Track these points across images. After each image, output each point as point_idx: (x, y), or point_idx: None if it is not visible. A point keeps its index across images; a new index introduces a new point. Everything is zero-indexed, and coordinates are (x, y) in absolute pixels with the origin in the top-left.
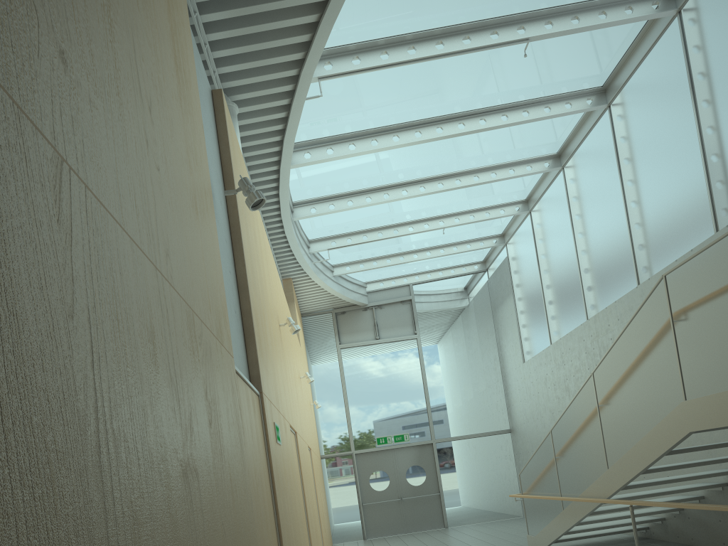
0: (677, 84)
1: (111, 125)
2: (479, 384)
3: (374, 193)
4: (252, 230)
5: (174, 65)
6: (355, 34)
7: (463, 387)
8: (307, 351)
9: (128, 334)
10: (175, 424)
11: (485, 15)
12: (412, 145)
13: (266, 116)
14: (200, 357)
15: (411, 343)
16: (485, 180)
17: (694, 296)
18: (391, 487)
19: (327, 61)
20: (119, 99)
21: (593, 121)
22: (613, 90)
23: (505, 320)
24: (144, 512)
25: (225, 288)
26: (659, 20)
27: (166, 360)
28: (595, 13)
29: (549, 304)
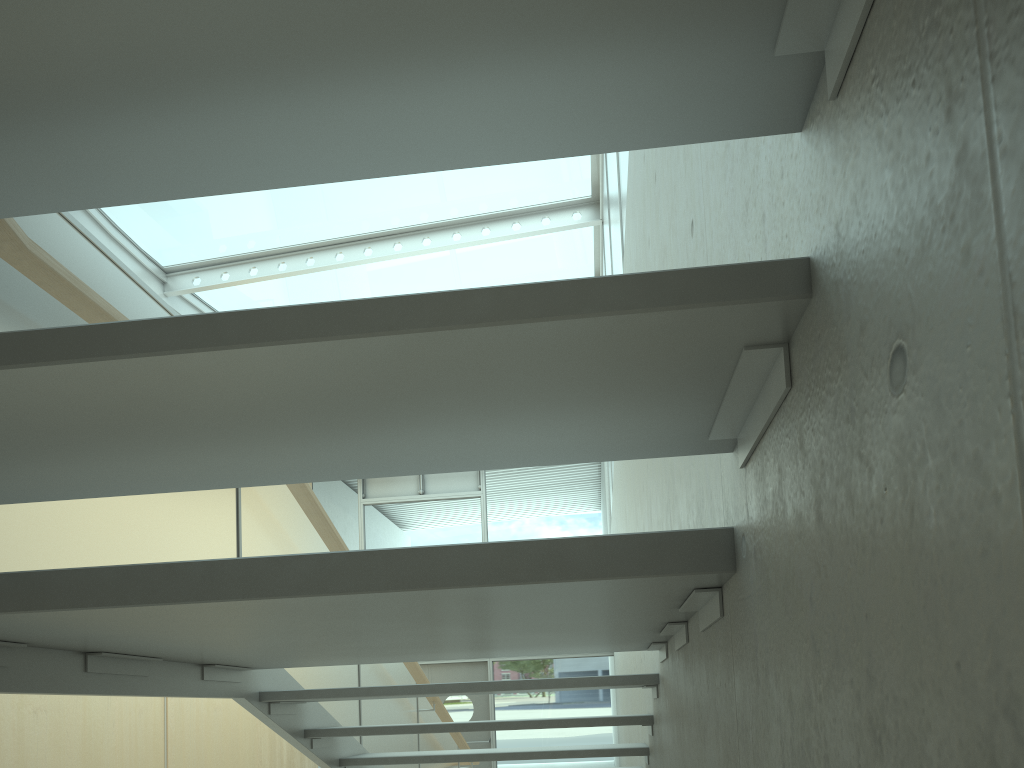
0: None
1: None
2: None
3: (292, 257)
4: None
5: None
6: None
7: None
8: None
9: None
10: None
11: None
12: None
13: None
14: None
15: (472, 503)
16: (470, 240)
17: None
18: None
19: None
20: None
21: None
22: None
23: (605, 475)
24: None
25: None
26: None
27: None
28: None
29: None
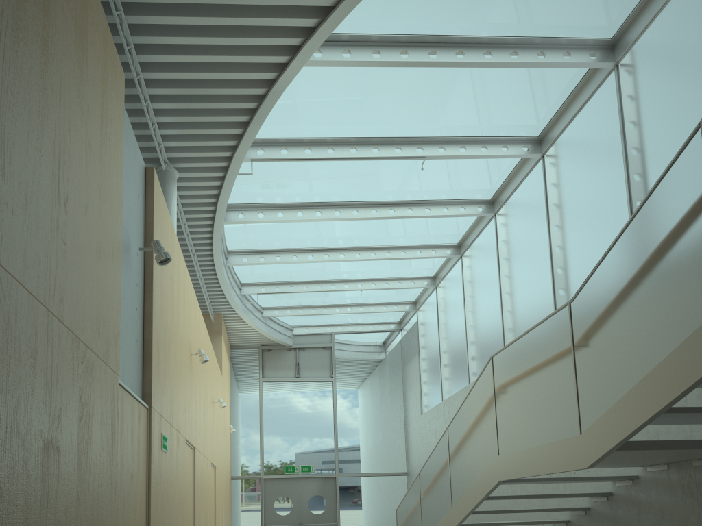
0: (539, 210)
1: (27, 223)
2: (383, 429)
3: (300, 253)
4: (168, 276)
5: (98, 165)
6: (284, 131)
7: (369, 430)
8: (231, 380)
9: (14, 351)
10: (44, 413)
11: (391, 134)
12: (332, 221)
13: (204, 183)
14: (80, 371)
15: (328, 384)
16: (396, 257)
17: (507, 375)
18: (293, 513)
19: (260, 147)
20: (38, 204)
21: (484, 224)
22: (498, 203)
23: (411, 375)
24: (5, 460)
25: (128, 321)
26: (530, 158)
27: (44, 370)
28: (479, 146)
29: (444, 367)
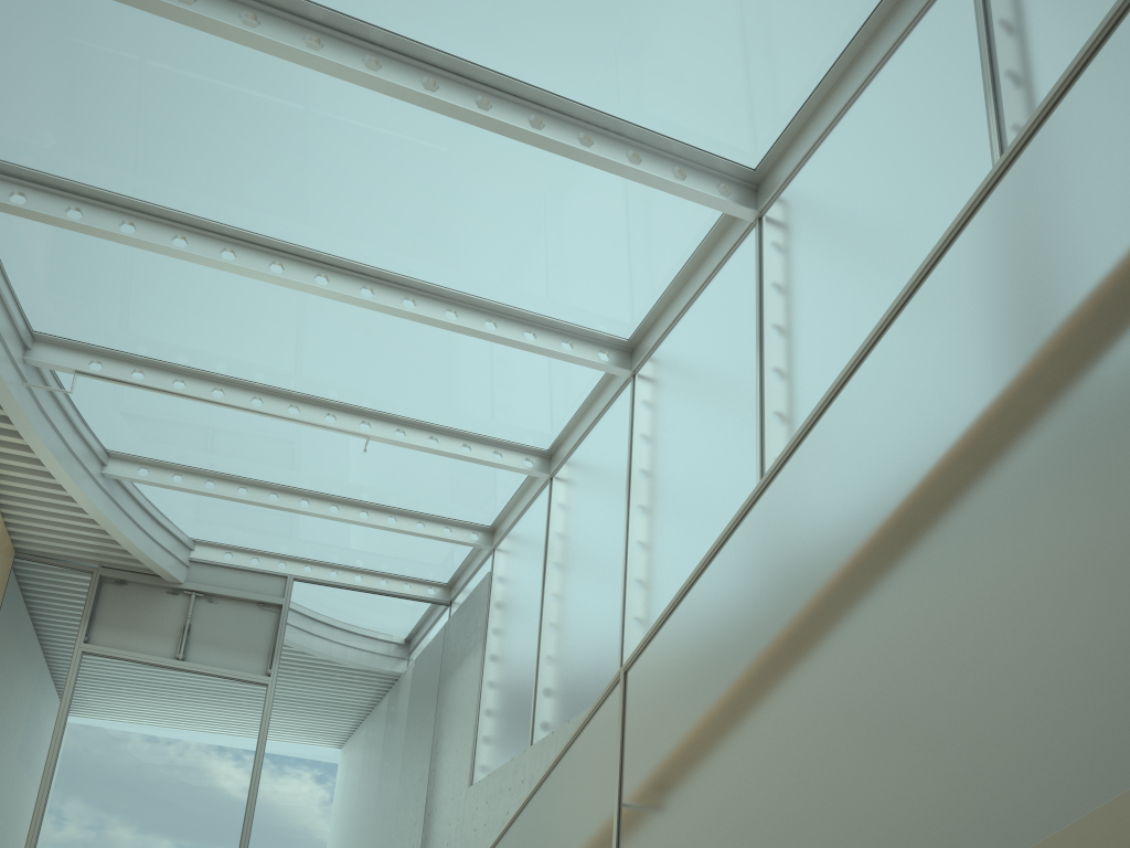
0: (950, 100)
1: None
2: (373, 818)
3: (199, 236)
4: None
5: None
6: None
7: (336, 815)
8: None
9: None
10: None
11: None
12: (291, 61)
13: None
14: None
15: (254, 690)
16: (471, 326)
17: None
18: None
19: None
20: None
21: (719, 258)
22: (777, 179)
23: (458, 697)
24: None
25: None
26: None
27: None
28: None
29: (547, 659)
